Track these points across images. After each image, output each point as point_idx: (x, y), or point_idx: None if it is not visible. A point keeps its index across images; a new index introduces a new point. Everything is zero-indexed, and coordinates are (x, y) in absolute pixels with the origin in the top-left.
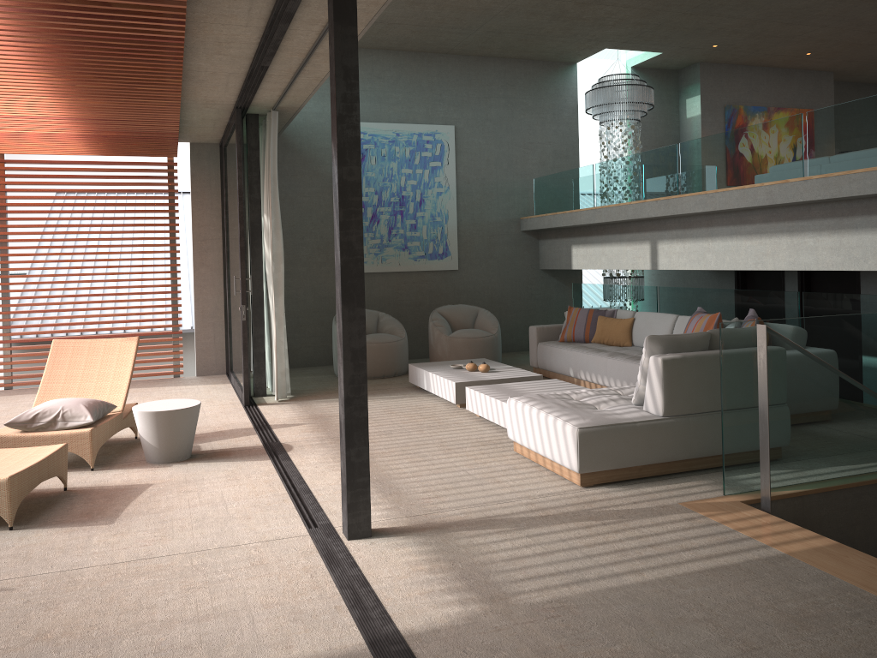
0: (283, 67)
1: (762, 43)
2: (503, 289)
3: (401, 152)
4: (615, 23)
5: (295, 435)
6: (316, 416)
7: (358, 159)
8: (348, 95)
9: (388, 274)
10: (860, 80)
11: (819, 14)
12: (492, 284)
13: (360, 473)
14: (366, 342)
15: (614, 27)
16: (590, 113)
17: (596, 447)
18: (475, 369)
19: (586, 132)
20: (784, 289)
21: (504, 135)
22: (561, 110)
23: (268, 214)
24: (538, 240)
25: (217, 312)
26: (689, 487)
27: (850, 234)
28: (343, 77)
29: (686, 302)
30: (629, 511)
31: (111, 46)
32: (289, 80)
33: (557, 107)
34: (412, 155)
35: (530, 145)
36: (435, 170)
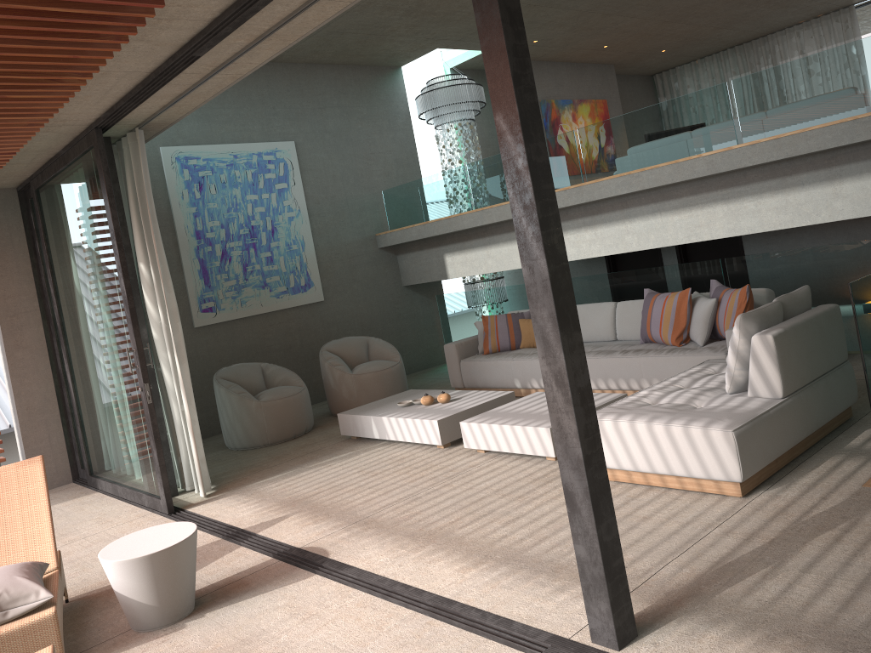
0: (209, 59)
1: (576, 36)
2: (371, 313)
3: (242, 177)
4: (461, 18)
5: (301, 533)
6: (288, 502)
7: (542, 133)
8: (518, 47)
9: (250, 319)
10: (629, 71)
11: (637, 4)
12: (360, 309)
13: (613, 554)
14: (269, 400)
15: (458, 23)
16: (421, 118)
17: (751, 448)
18: (433, 402)
19: (419, 138)
20: (662, 263)
21: (345, 148)
22: (395, 117)
23: (146, 262)
24: (396, 255)
25: (47, 405)
26: (836, 466)
27: (797, 191)
28: (510, 23)
29: (587, 291)
30: (838, 508)
31: (41, 17)
32: (198, 81)
33: (391, 113)
34: (255, 178)
35: (372, 155)
36: (282, 193)
